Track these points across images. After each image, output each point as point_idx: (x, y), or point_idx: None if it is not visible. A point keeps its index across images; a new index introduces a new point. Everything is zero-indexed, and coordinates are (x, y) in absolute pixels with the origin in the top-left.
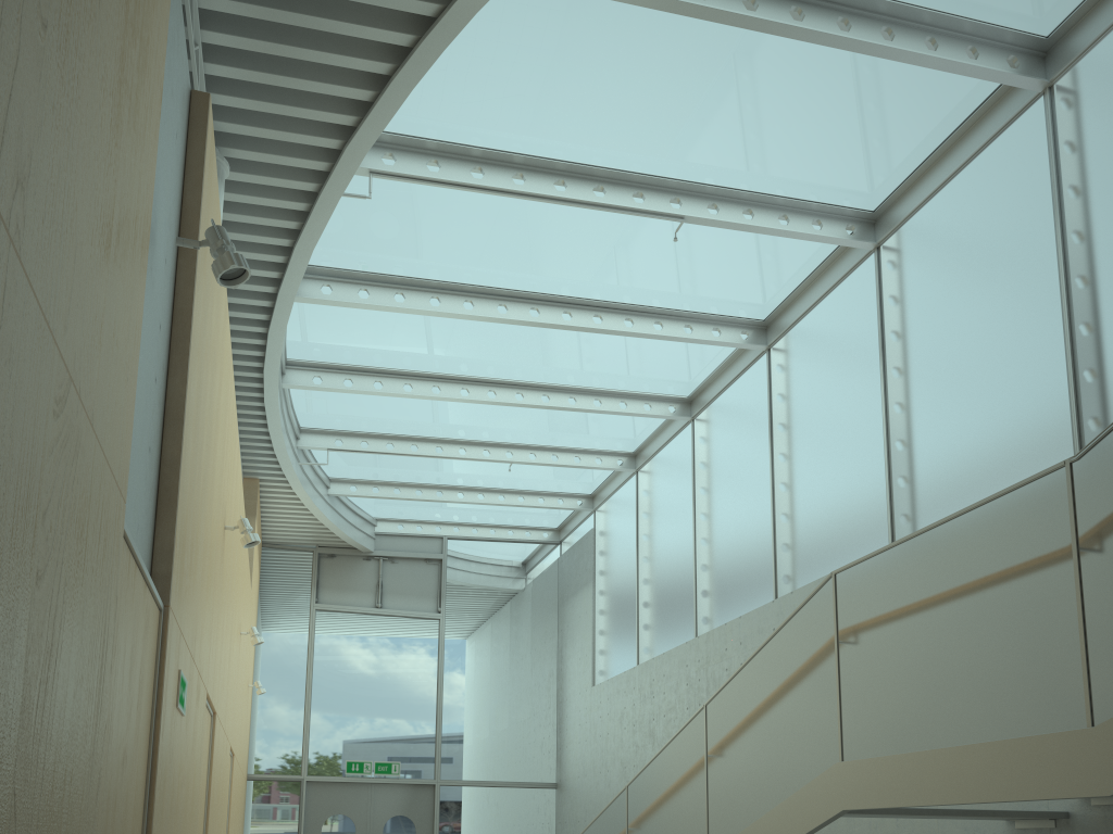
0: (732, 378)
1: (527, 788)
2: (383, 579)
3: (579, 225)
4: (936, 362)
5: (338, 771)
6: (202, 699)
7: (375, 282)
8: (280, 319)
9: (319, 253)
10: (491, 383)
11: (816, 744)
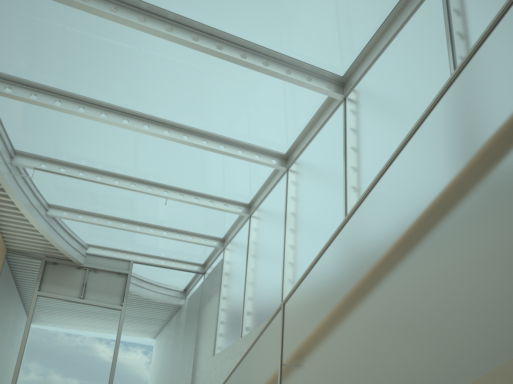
0: (316, 130)
1: None
2: (87, 281)
3: None
4: None
5: None
6: None
7: None
8: None
9: None
10: (146, 119)
11: (506, 291)
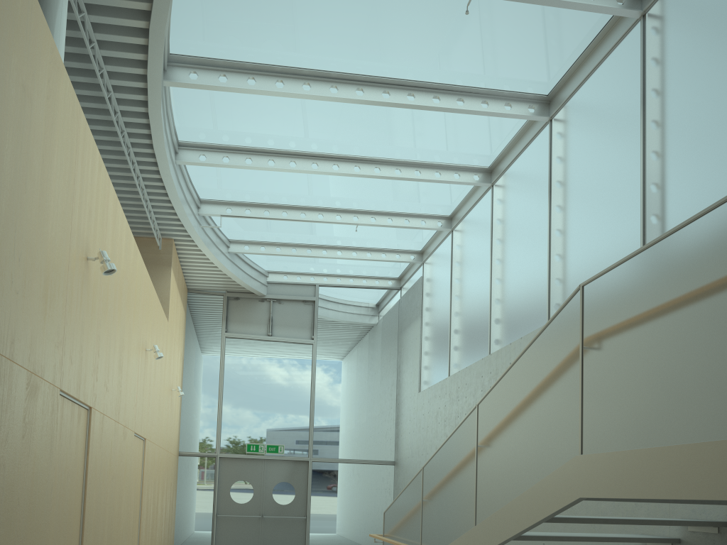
0: (522, 148)
1: (374, 465)
2: (273, 315)
3: (389, 6)
4: (690, 108)
5: (241, 450)
6: (48, 395)
7: (232, 69)
8: (155, 99)
9: (183, 43)
10: (335, 158)
11: (561, 439)
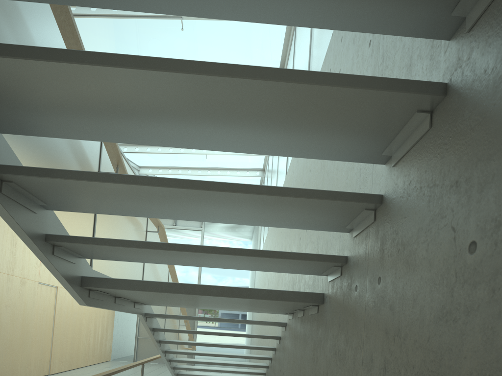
0: None
1: None
2: None
3: (147, 28)
4: None
5: None
6: None
7: None
8: None
9: None
10: None
11: None
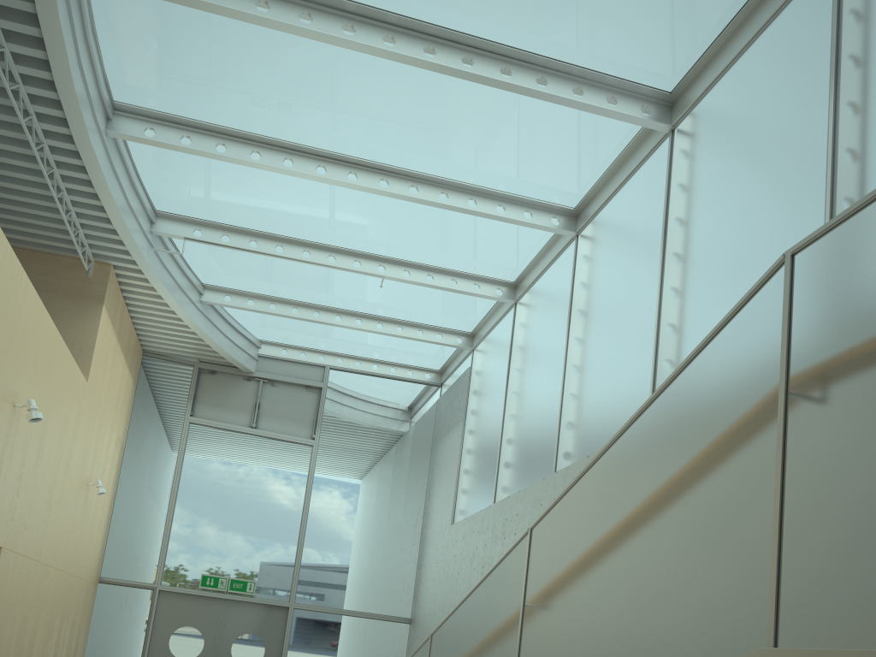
0: (625, 176)
1: (381, 621)
2: (261, 400)
3: None
4: None
5: (193, 584)
6: None
7: None
8: None
9: None
10: (353, 164)
11: (715, 604)
